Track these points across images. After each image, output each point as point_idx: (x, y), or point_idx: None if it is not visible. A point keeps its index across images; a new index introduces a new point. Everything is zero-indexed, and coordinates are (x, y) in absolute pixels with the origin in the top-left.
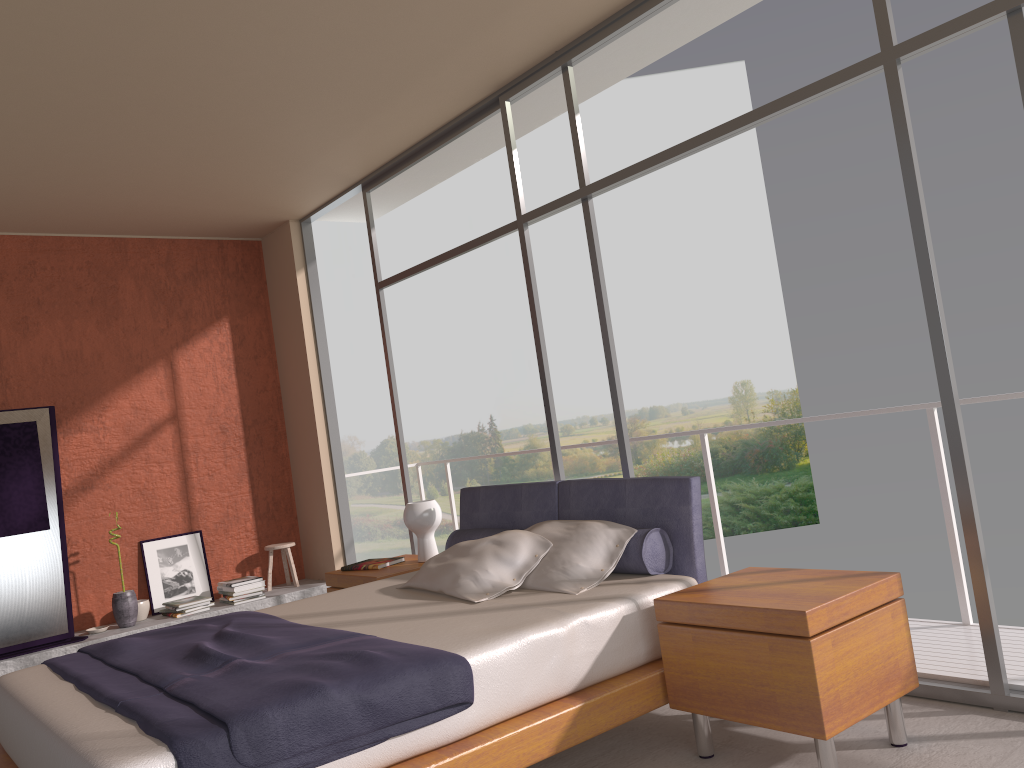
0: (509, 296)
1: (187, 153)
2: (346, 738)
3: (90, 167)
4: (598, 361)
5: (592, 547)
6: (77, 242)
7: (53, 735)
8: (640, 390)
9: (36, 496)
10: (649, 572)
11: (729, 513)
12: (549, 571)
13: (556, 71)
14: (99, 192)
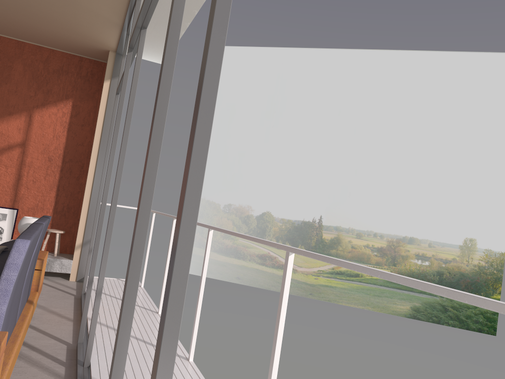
0: (348, 156)
1: None
2: None
3: None
4: (387, 203)
5: None
6: None
7: None
8: (407, 226)
9: None
10: None
11: (440, 310)
12: None
13: None
14: None
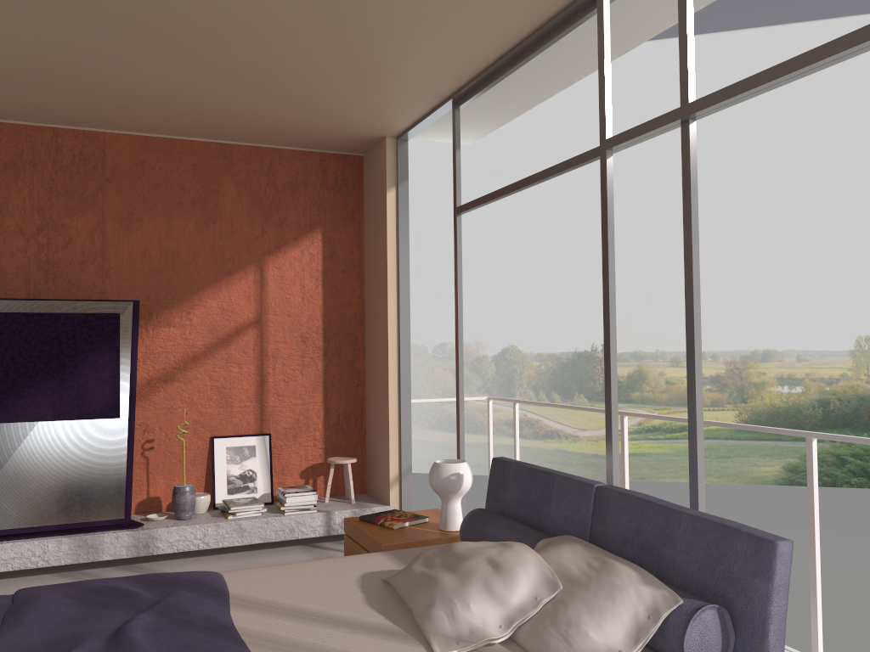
0: (636, 229)
1: (258, 54)
2: None
3: (167, 65)
4: (716, 299)
5: (613, 610)
6: (186, 145)
7: None
8: (755, 332)
9: (111, 385)
10: None
11: (833, 464)
12: (547, 630)
13: None
14: (188, 94)
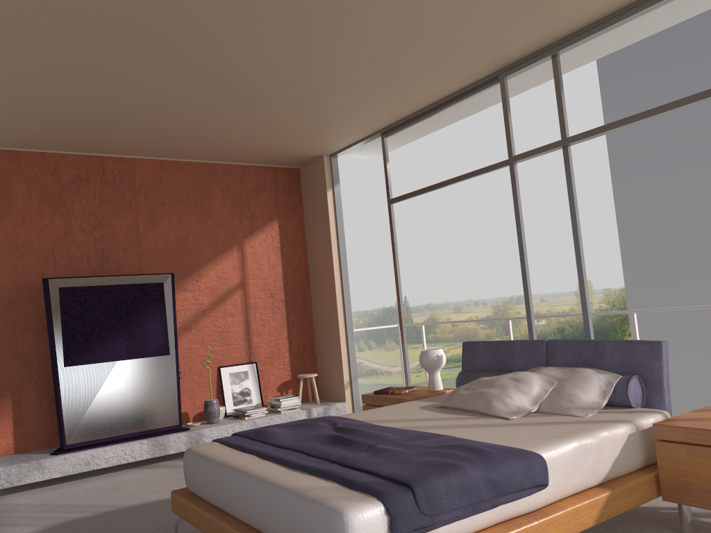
0: (421, 214)
1: (281, 107)
2: (478, 502)
3: (216, 115)
4: (482, 261)
5: (589, 386)
6: (187, 165)
7: (275, 486)
8: (511, 283)
9: (162, 332)
10: (632, 405)
11: None
12: (558, 400)
13: (547, 58)
14: (214, 132)
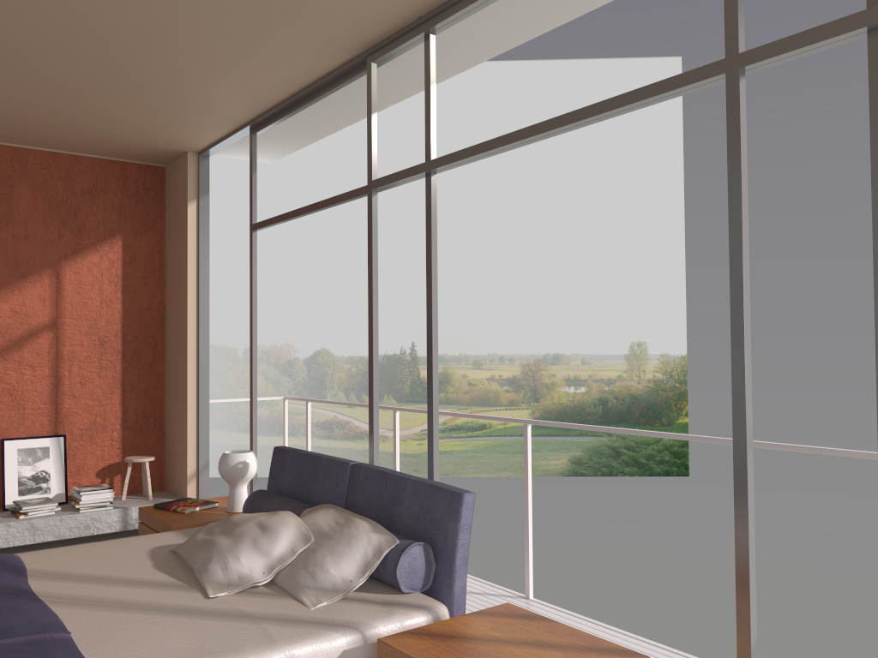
0: (443, 239)
1: (58, 74)
2: None
3: None
4: (514, 307)
5: (349, 552)
6: None
7: None
8: (547, 337)
9: None
10: (402, 590)
11: (610, 456)
12: (299, 571)
13: (419, 38)
14: None
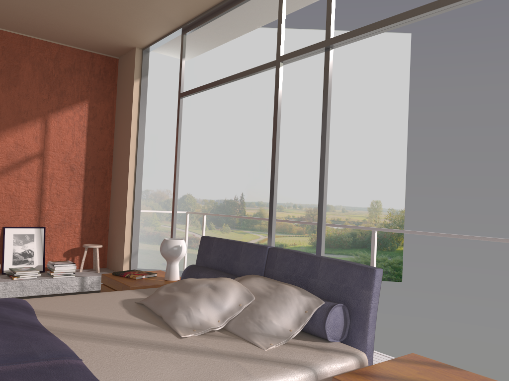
0: (264, 133)
1: None
2: None
3: None
4: (303, 175)
5: (286, 309)
6: None
7: None
8: None
9: None
10: (328, 339)
11: None
12: (247, 321)
13: None
14: None
